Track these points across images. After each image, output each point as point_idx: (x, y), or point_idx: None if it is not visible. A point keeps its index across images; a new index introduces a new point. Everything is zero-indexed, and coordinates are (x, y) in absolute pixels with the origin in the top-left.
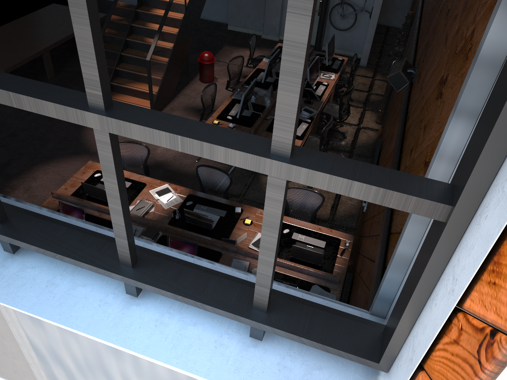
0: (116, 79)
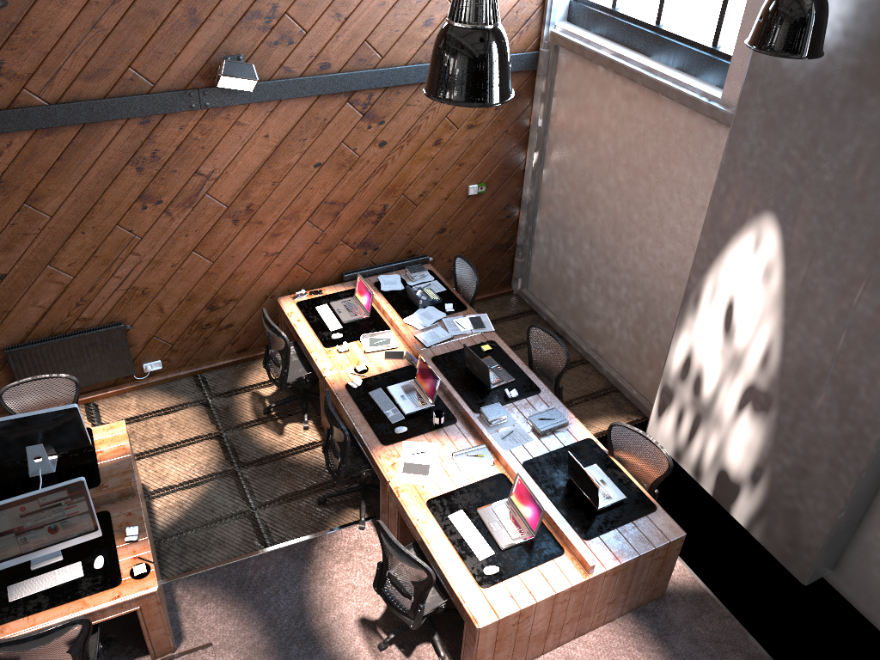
0: None
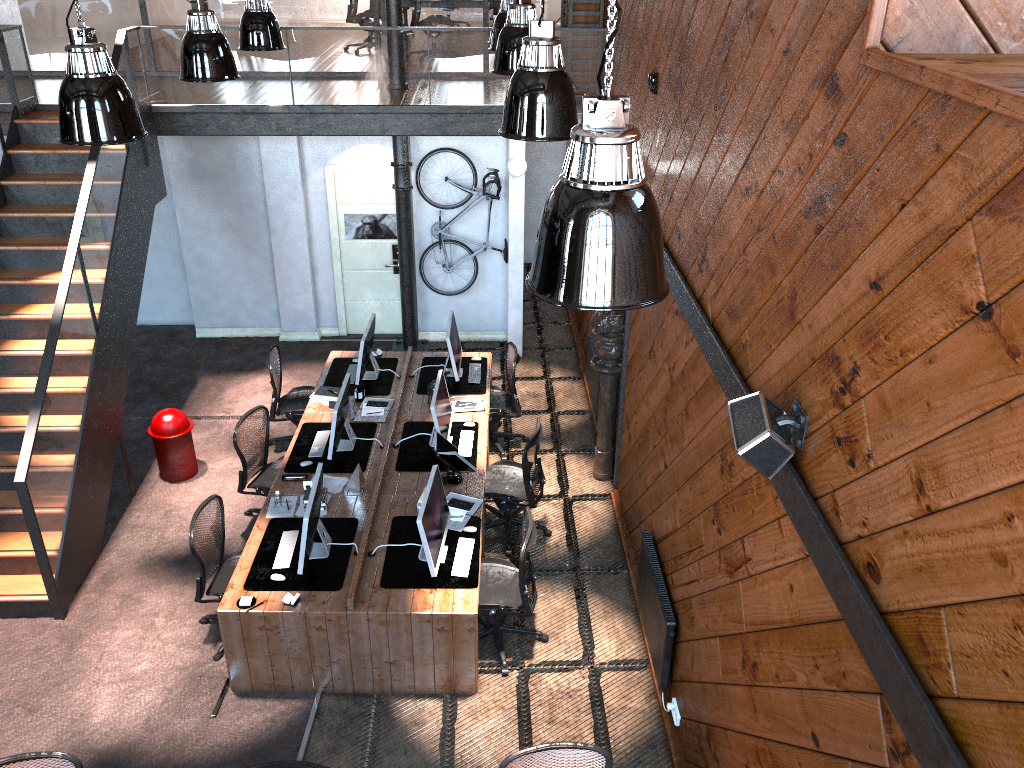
0: None
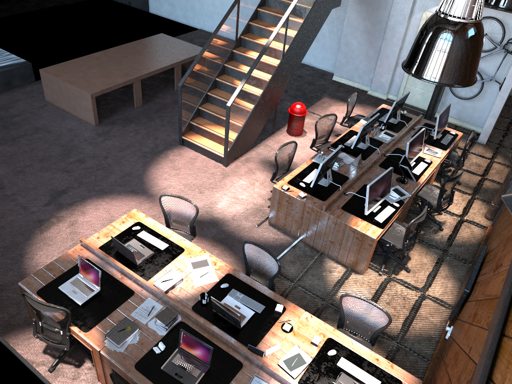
0: (196, 119)
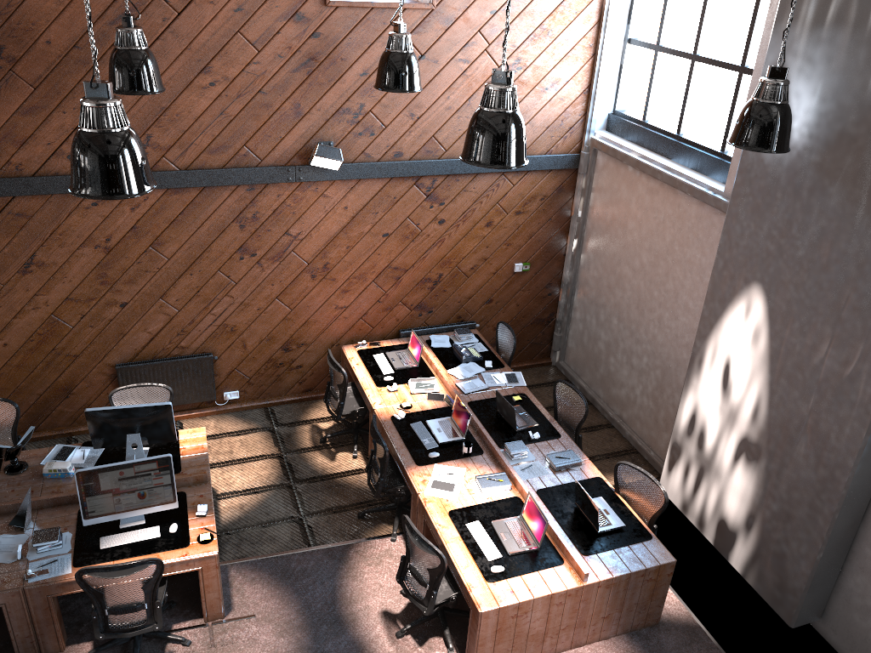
0: None
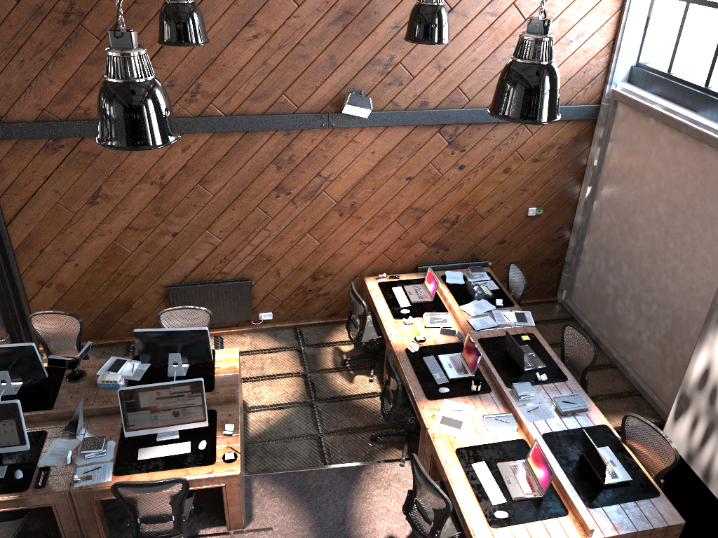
0: None
